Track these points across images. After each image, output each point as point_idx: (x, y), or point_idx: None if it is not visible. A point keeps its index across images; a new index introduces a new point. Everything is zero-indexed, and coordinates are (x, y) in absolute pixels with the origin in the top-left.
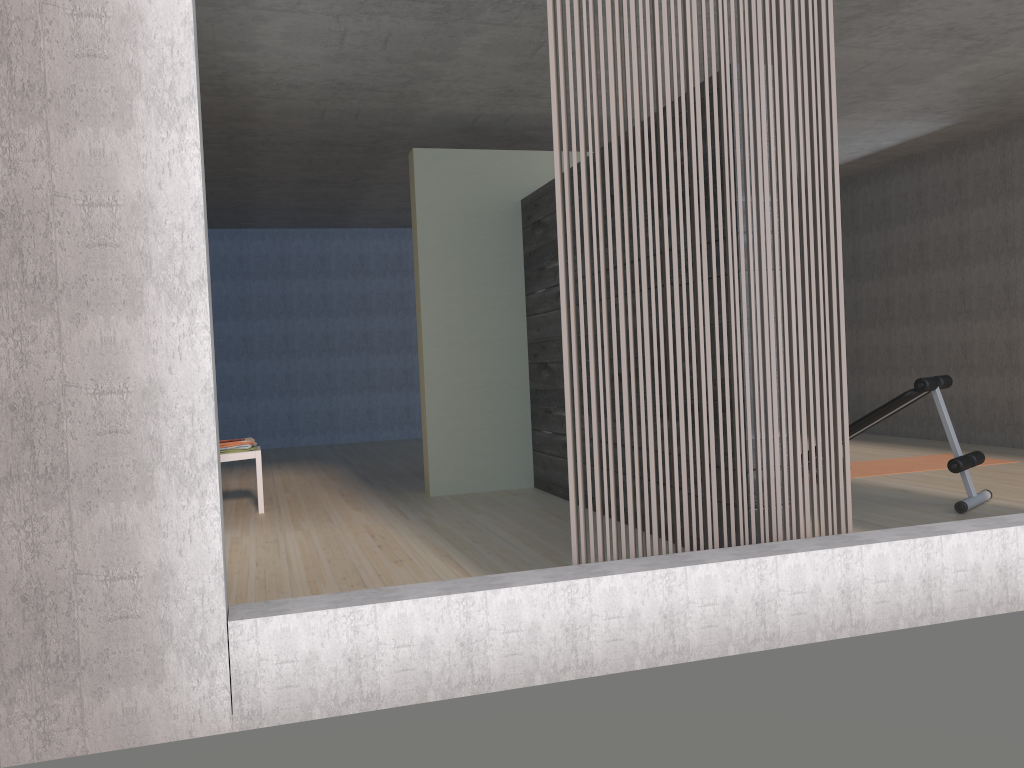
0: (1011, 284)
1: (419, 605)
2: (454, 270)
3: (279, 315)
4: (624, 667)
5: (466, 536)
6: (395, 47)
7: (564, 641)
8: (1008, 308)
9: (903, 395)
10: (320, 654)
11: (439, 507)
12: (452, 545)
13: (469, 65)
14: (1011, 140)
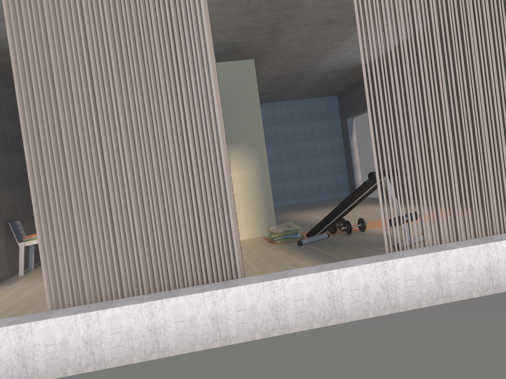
0: None
1: None
2: None
3: None
4: (60, 374)
5: None
6: None
7: (17, 361)
8: None
9: (364, 183)
10: None
11: None
12: None
13: None
14: None
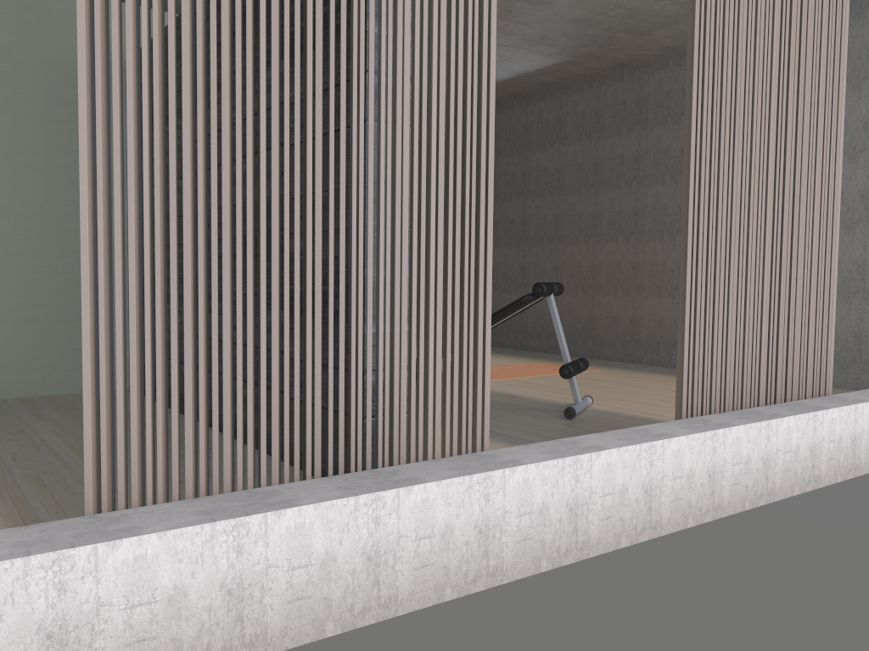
0: (598, 214)
1: None
2: (35, 131)
3: None
4: None
5: (7, 452)
6: None
7: None
8: (594, 235)
9: (521, 299)
10: None
11: None
12: None
13: None
14: (605, 85)
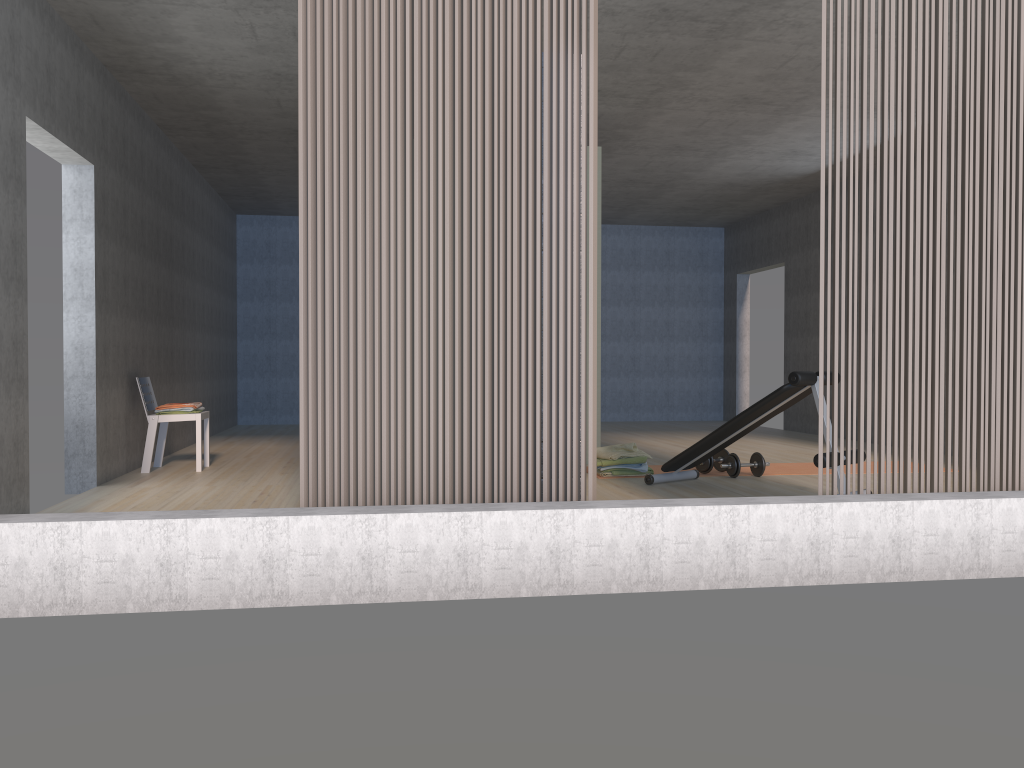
0: None
1: (122, 526)
2: None
3: None
4: (320, 601)
5: None
6: None
7: (261, 571)
8: None
9: (780, 388)
10: (29, 561)
11: None
12: None
13: None
14: None
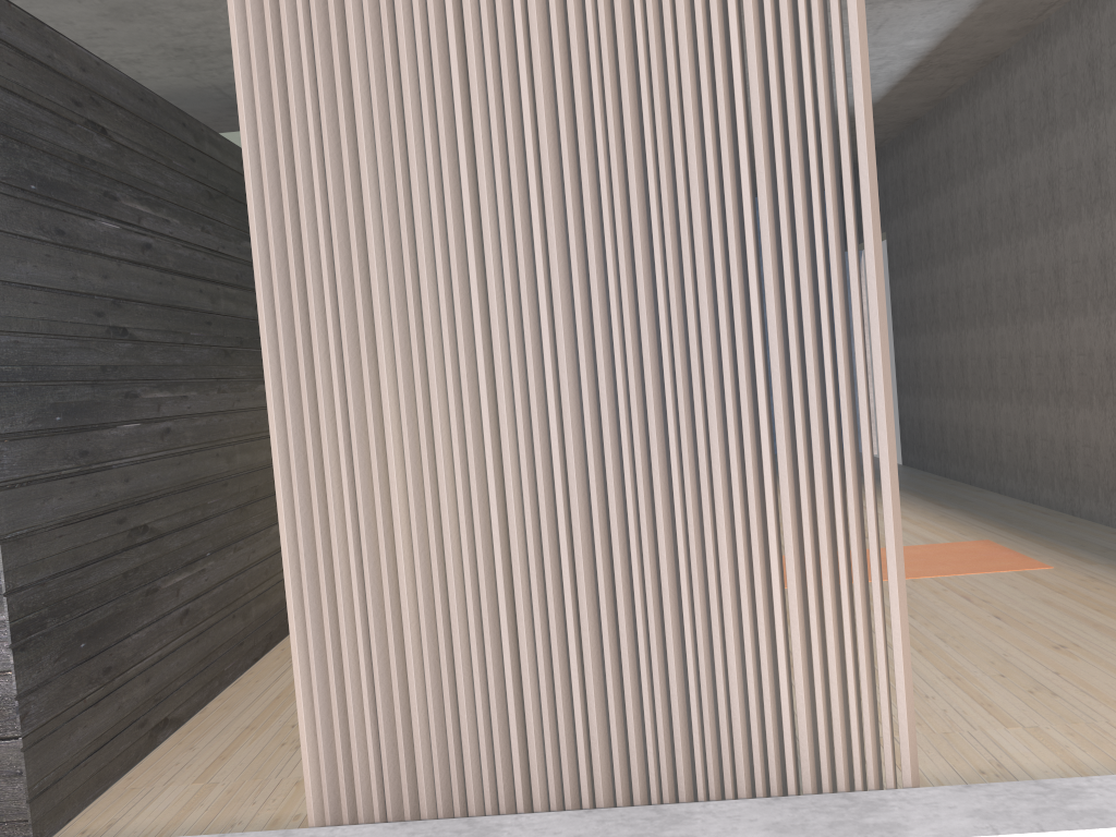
0: (1108, 255)
1: None
2: None
3: None
4: None
5: None
6: None
7: None
8: (1106, 296)
9: None
10: None
11: None
12: None
13: (48, 23)
14: (1098, 9)
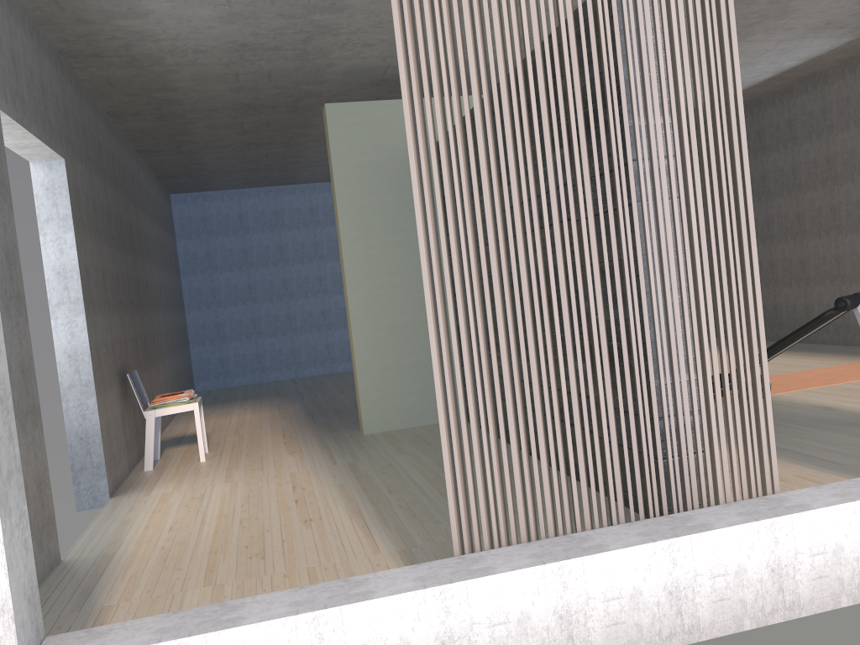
0: None
1: (260, 630)
2: (372, 218)
3: (241, 266)
4: None
5: (384, 484)
6: (284, 1)
7: None
8: None
9: (823, 315)
10: None
11: (368, 448)
12: (367, 497)
13: (363, 15)
14: None
